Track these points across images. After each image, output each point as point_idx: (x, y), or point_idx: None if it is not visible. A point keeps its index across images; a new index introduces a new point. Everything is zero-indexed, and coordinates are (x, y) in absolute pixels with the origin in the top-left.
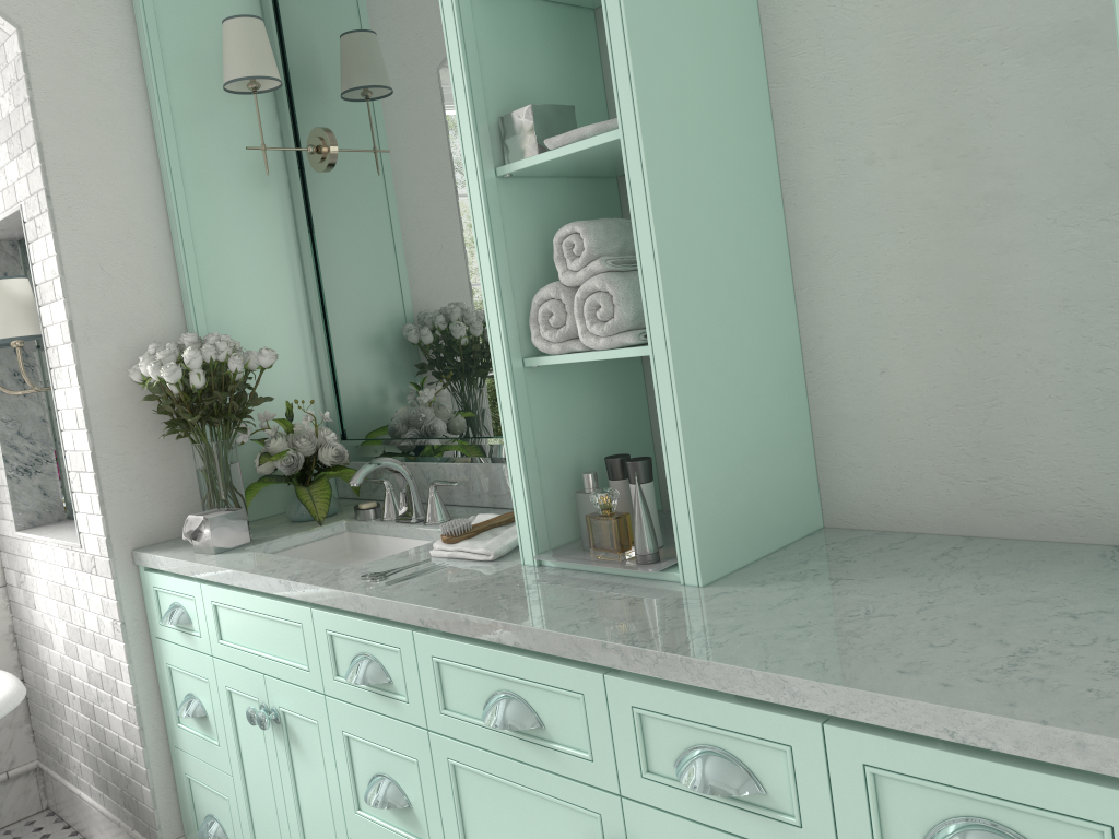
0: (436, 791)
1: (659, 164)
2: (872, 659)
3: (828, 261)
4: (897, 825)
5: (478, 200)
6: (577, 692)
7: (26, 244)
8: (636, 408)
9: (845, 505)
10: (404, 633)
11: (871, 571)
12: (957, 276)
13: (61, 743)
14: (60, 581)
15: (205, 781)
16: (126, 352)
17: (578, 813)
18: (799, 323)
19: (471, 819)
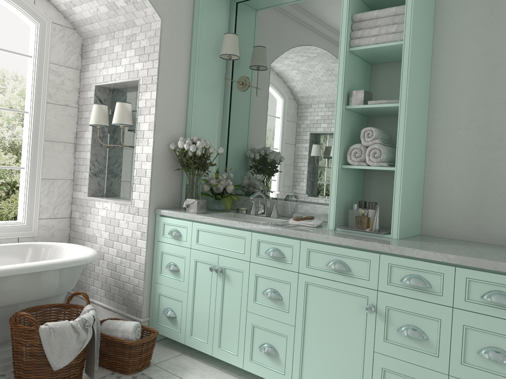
0: (296, 293)
1: (408, 116)
2: (467, 254)
3: (438, 155)
4: (473, 294)
5: (339, 114)
6: (368, 259)
7: (138, 92)
8: (360, 189)
9: (429, 228)
10: (296, 241)
11: (447, 243)
12: (479, 165)
13: (87, 281)
14: (111, 217)
15: (170, 295)
16: (167, 138)
17: (358, 297)
18: (424, 171)
19: (310, 301)
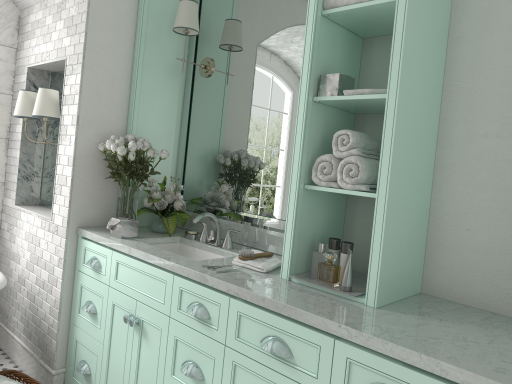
0: (221, 375)
1: (400, 114)
2: (478, 361)
3: (453, 174)
4: None
5: (302, 109)
6: (317, 344)
7: (64, 75)
8: (340, 218)
9: (434, 285)
10: (225, 297)
11: (455, 319)
12: None
13: (9, 309)
14: (33, 233)
15: (86, 344)
16: (98, 135)
17: None
18: (431, 199)
19: None
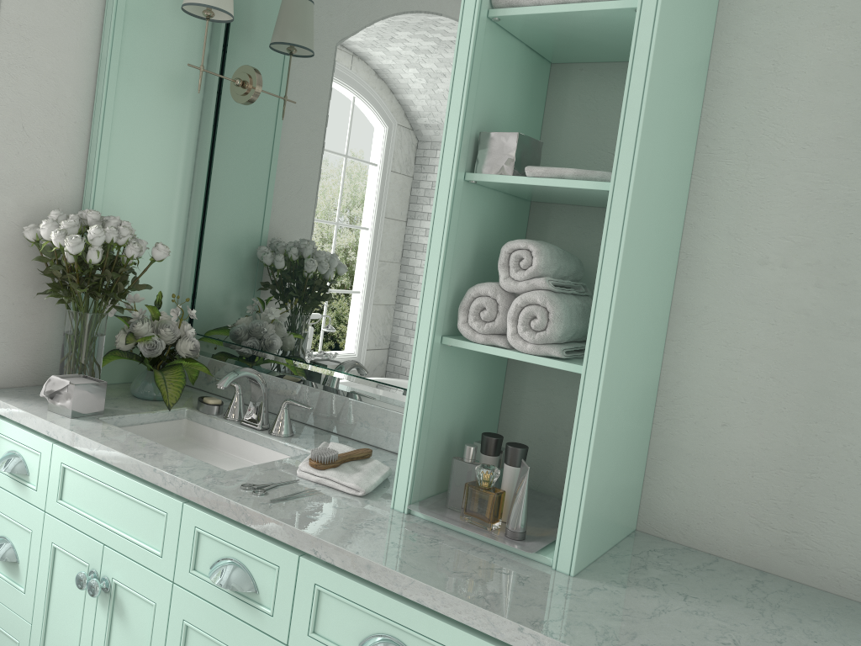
0: None
1: (633, 223)
2: None
3: (703, 326)
4: None
5: (445, 195)
6: None
7: None
8: (496, 390)
9: (660, 517)
10: (289, 555)
11: (707, 592)
12: (810, 372)
13: None
14: None
15: None
16: (23, 209)
17: None
18: (662, 366)
19: None
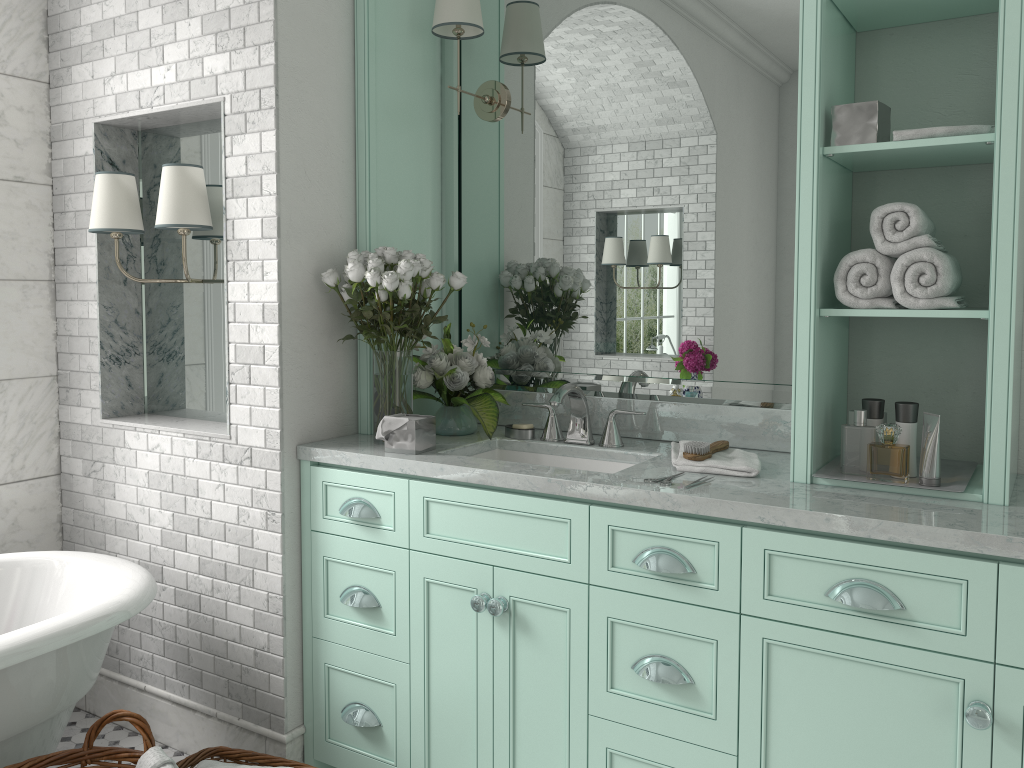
0: (738, 667)
1: (1021, 168)
2: None
3: None
4: None
5: (809, 171)
6: (960, 578)
7: (223, 136)
8: (844, 364)
9: None
10: (730, 528)
11: None
12: None
13: (122, 635)
14: (175, 471)
15: (360, 670)
16: (313, 256)
17: (932, 680)
18: (1023, 311)
19: (780, 691)
